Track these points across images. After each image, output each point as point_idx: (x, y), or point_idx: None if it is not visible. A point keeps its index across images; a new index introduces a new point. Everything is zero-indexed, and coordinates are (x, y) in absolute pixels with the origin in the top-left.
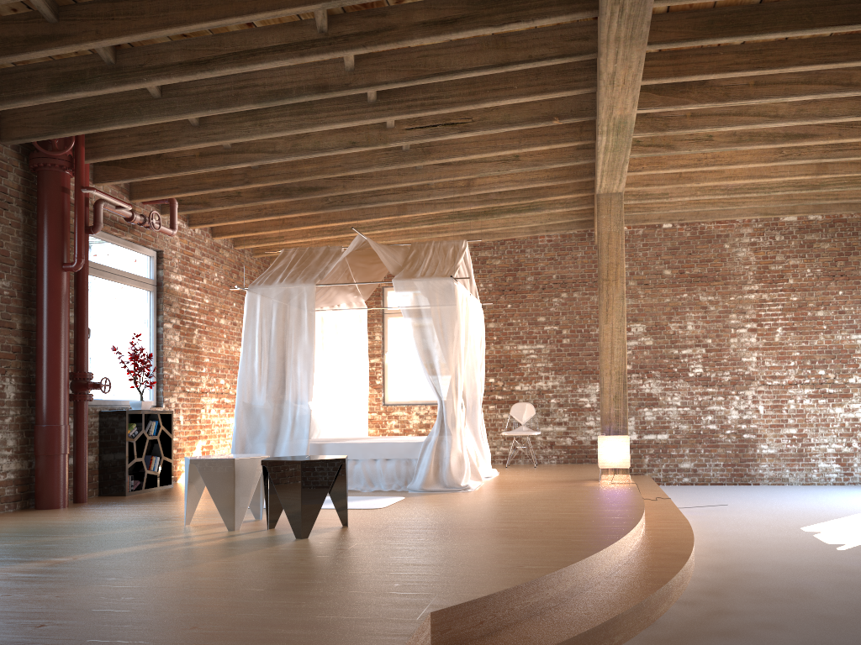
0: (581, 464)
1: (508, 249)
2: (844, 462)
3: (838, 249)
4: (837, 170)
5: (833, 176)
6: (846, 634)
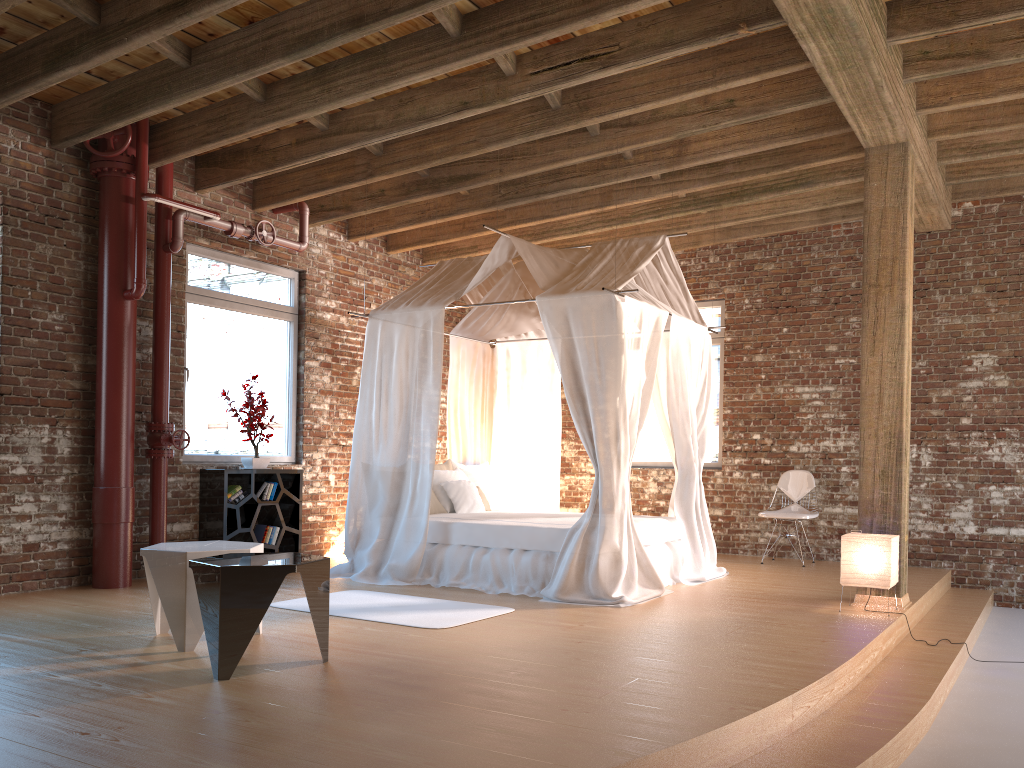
0: None
1: (786, 248)
2: None
3: None
4: None
5: None
6: None
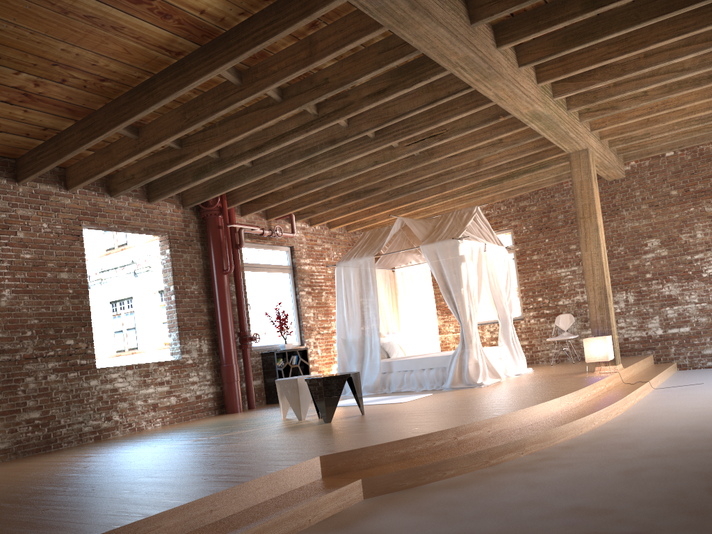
0: None
1: (541, 197)
2: None
3: None
4: None
5: None
6: (604, 469)
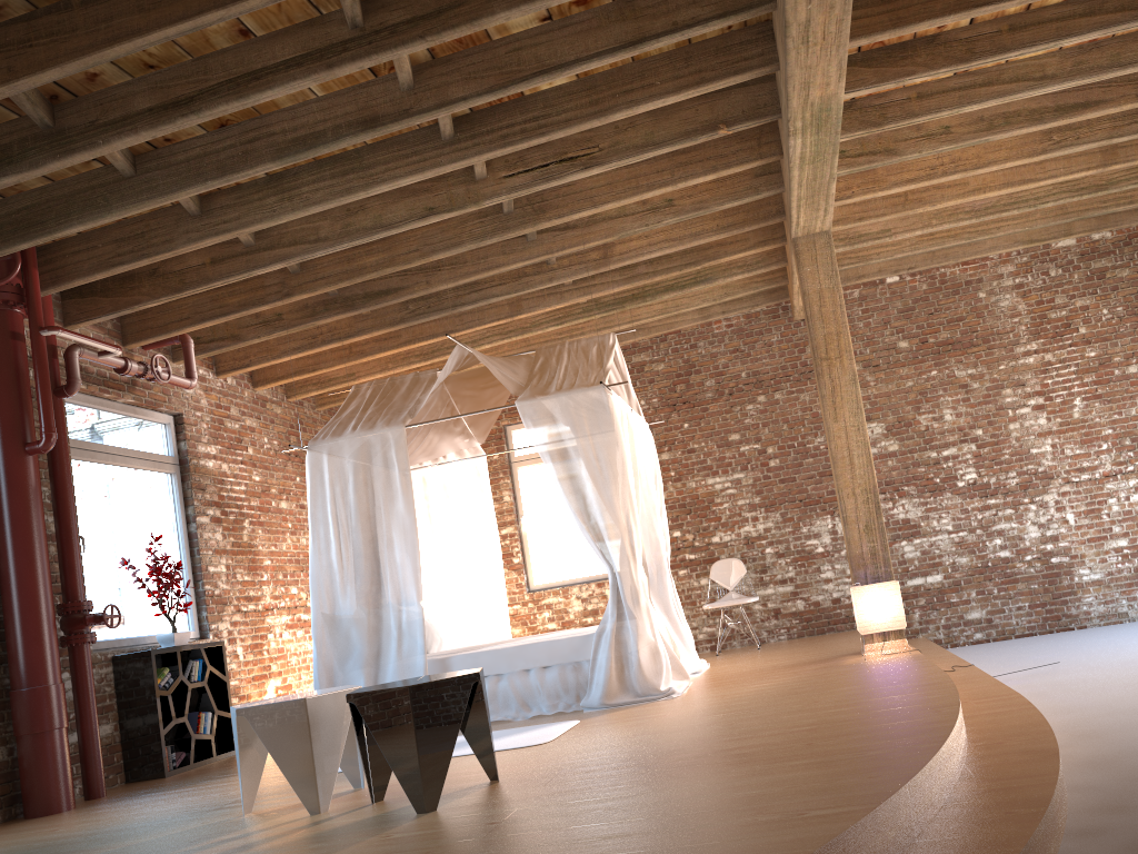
0: (823, 634)
1: (672, 347)
2: None
3: None
4: (1132, 156)
5: (1128, 165)
6: None
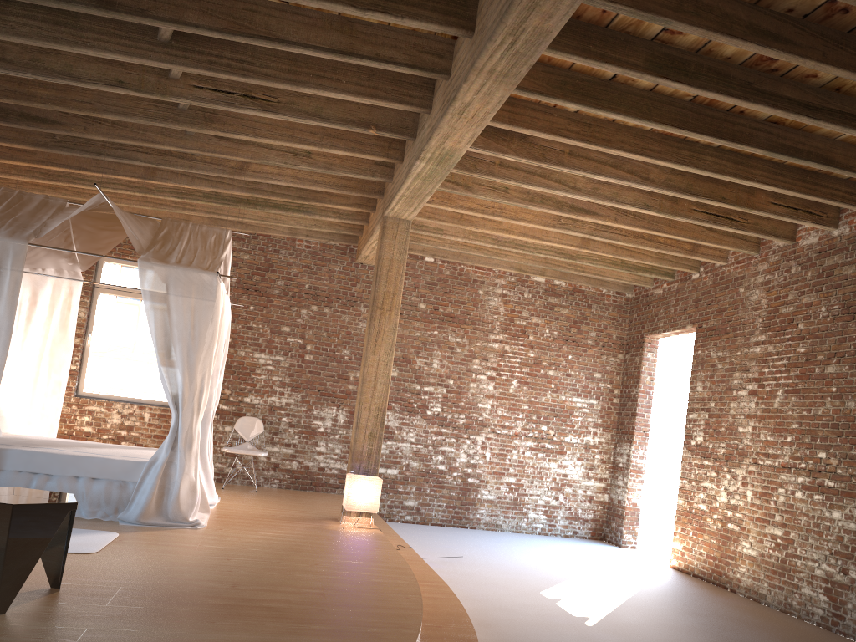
0: (304, 491)
1: (260, 246)
2: (550, 514)
3: (574, 316)
4: (596, 248)
5: (593, 253)
6: None
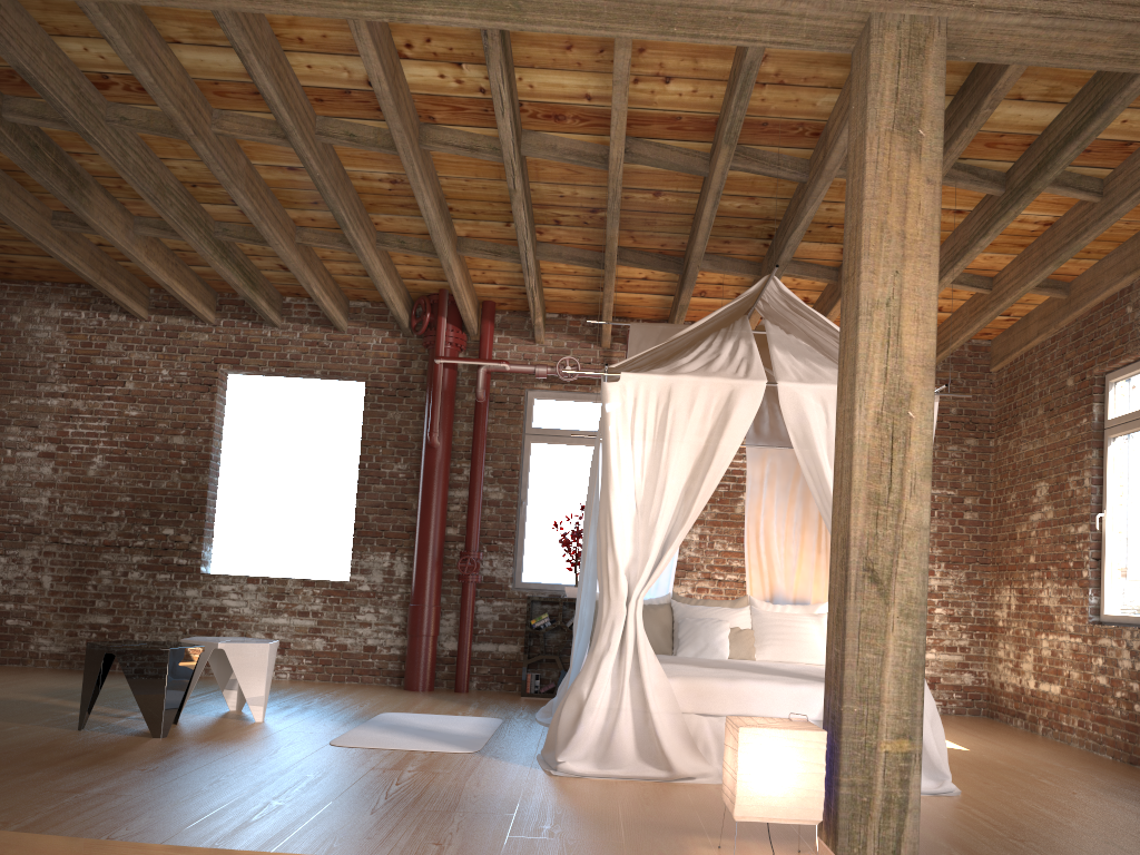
0: None
1: None
2: None
3: None
4: None
5: None
6: None
